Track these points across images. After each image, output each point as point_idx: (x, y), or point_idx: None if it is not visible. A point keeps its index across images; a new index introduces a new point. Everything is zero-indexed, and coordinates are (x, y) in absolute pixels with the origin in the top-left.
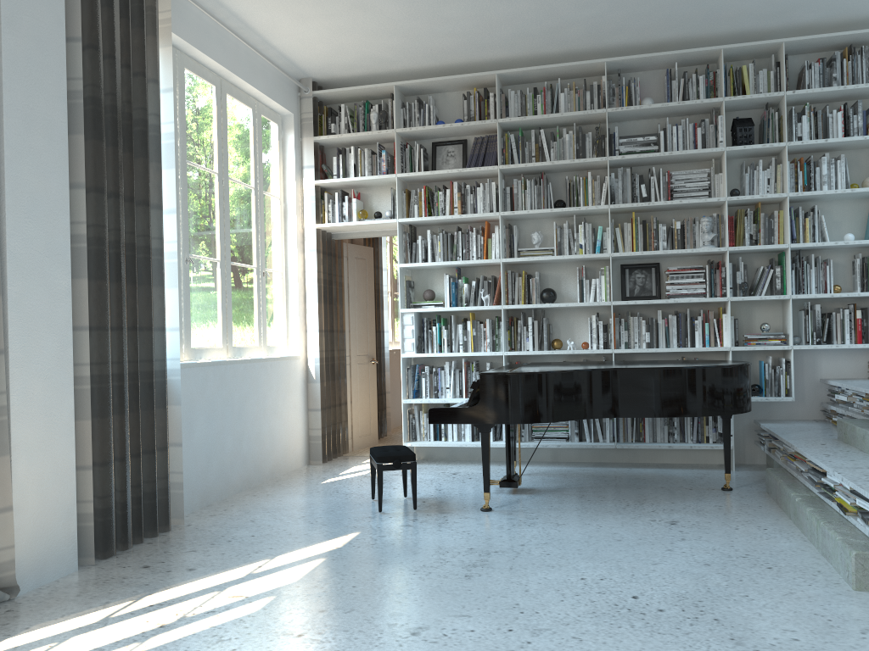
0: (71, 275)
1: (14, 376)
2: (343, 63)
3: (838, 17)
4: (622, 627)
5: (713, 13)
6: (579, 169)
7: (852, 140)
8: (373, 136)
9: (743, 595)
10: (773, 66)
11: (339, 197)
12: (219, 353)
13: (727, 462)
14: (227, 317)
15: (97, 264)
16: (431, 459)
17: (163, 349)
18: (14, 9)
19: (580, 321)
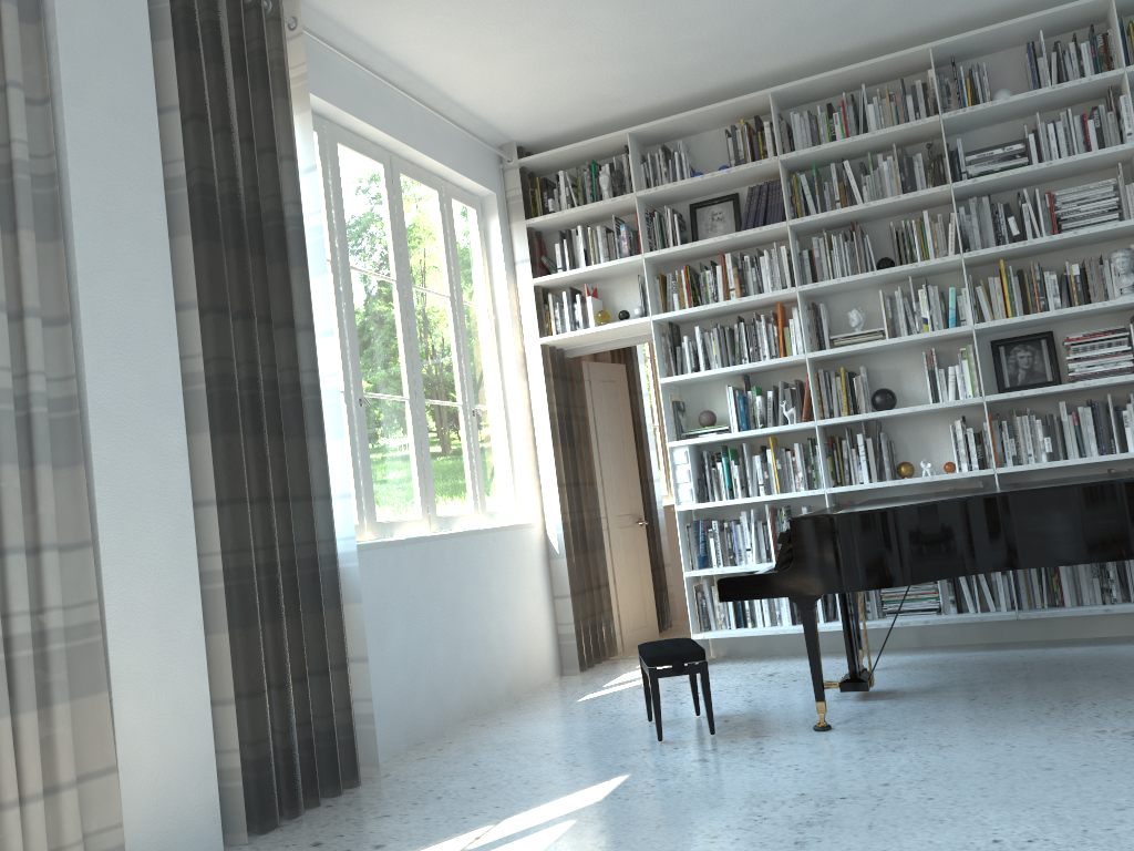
0: (188, 429)
1: (108, 577)
2: (554, 114)
3: None
4: None
5: None
6: (908, 209)
7: None
8: (606, 208)
9: None
10: None
11: (568, 298)
12: (418, 527)
13: None
14: (426, 476)
15: (223, 412)
16: (735, 655)
17: (329, 525)
18: (80, 73)
19: (937, 433)
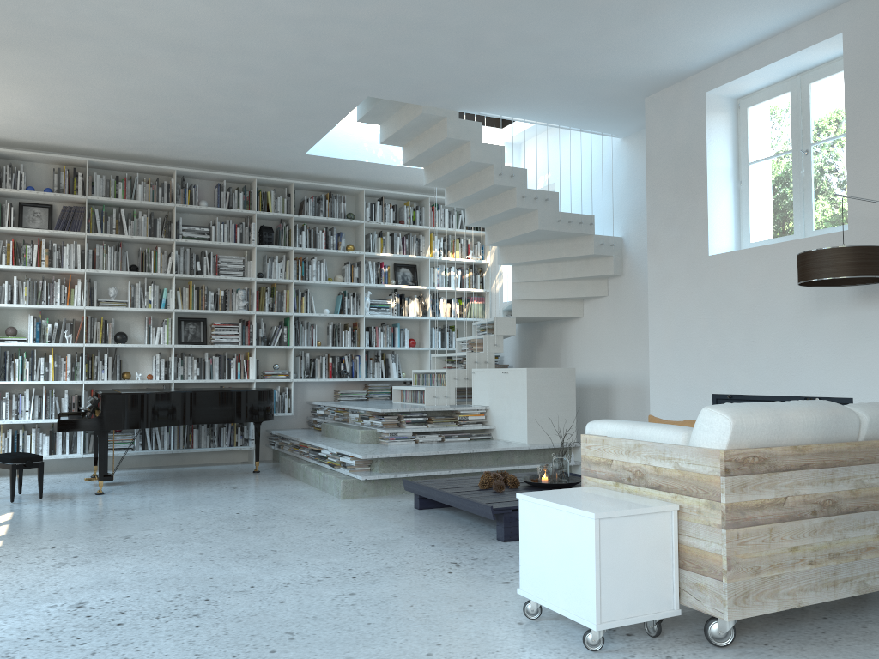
0: None
1: None
2: None
3: (325, 174)
4: (240, 522)
5: (254, 158)
6: (149, 243)
7: (330, 251)
8: None
9: (292, 506)
10: (286, 195)
11: None
12: None
13: (257, 453)
14: None
15: None
16: (4, 473)
17: None
18: None
19: (144, 358)
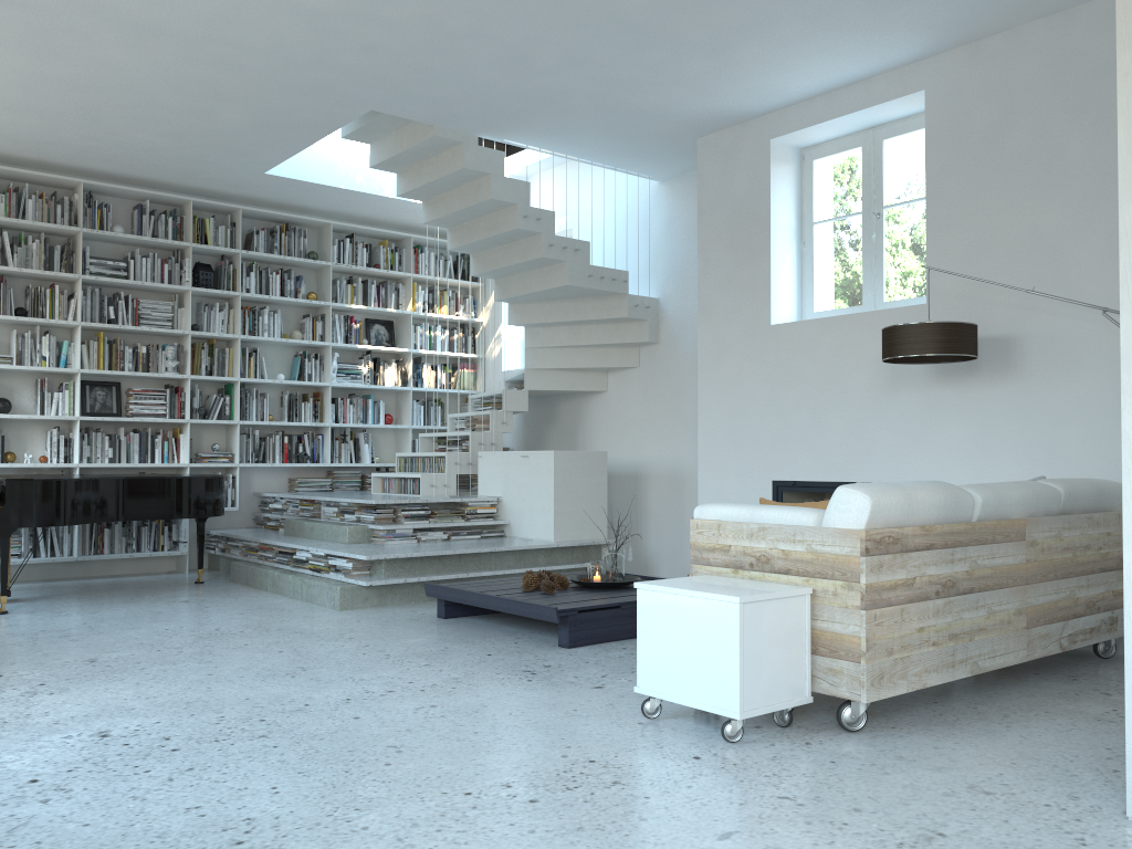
0: None
1: None
2: None
3: (282, 200)
4: (229, 639)
5: (194, 173)
6: (42, 279)
7: (288, 300)
8: None
9: (282, 620)
10: (230, 224)
11: None
12: None
13: (201, 559)
14: None
15: None
16: None
17: None
18: None
19: (34, 434)
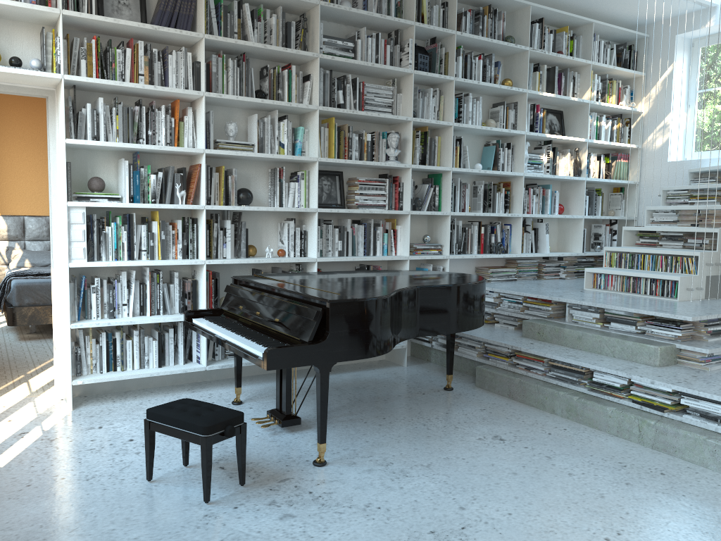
0: None
1: None
2: None
3: None
4: None
5: None
6: (276, 59)
7: (493, 86)
8: None
9: None
10: (440, 5)
11: None
12: None
13: (451, 365)
14: None
15: None
16: (91, 394)
17: None
18: None
19: (268, 226)
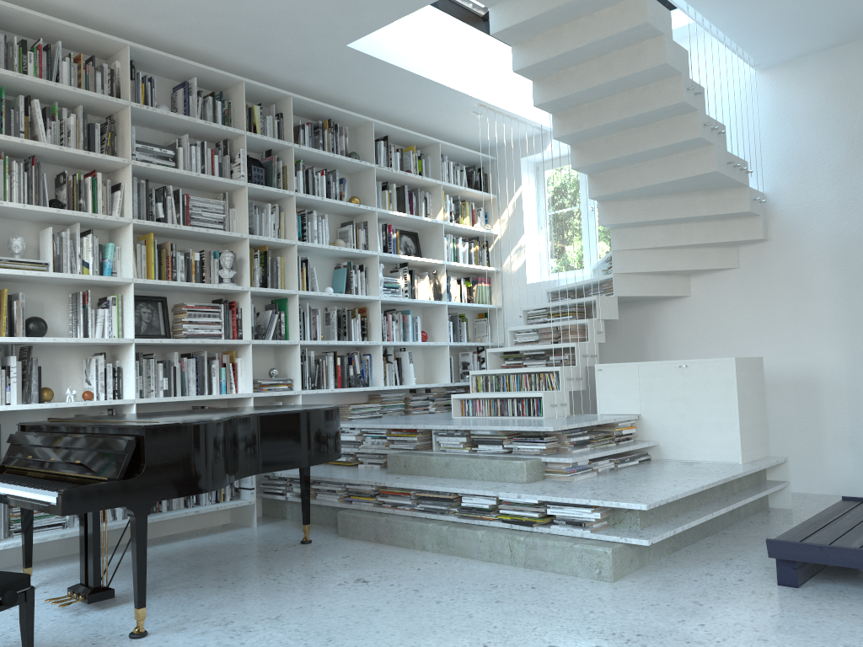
0: None
1: None
2: None
3: (329, 91)
4: None
5: (260, 43)
6: (77, 165)
7: (339, 203)
8: None
9: (589, 611)
10: (275, 116)
11: None
12: None
13: (308, 512)
14: None
15: None
16: None
17: None
18: None
19: (69, 364)
